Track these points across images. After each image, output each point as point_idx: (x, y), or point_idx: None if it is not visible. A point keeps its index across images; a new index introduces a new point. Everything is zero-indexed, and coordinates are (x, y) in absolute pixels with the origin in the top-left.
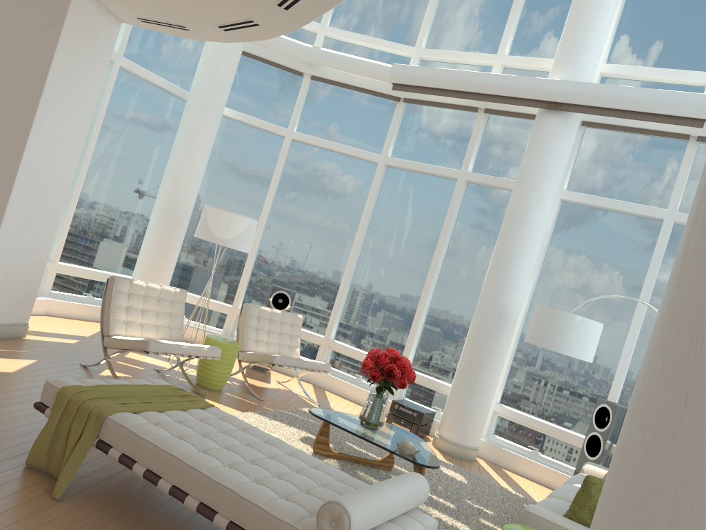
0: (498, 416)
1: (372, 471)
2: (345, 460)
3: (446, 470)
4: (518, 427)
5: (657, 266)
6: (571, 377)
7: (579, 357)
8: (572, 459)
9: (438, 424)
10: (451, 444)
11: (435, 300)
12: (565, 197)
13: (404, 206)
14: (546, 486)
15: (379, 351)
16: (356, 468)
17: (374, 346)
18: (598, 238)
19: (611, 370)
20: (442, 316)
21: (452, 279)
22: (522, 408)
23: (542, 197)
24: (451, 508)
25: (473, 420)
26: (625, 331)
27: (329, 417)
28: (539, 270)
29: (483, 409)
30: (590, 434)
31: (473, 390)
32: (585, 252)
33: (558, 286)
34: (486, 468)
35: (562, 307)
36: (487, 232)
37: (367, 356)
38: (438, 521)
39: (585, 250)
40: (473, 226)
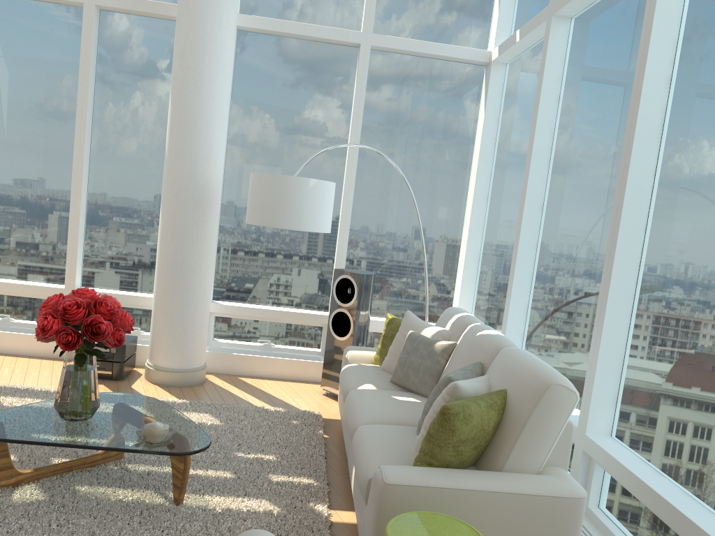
0: (216, 316)
1: (97, 473)
2: (49, 476)
3: (187, 415)
4: (241, 322)
5: (362, 102)
6: (290, 249)
7: (320, 230)
8: (309, 340)
9: (144, 348)
10: (174, 373)
11: (94, 187)
12: (242, 24)
13: (6, 53)
14: (291, 379)
15: (63, 299)
16: (71, 482)
17: (17, 268)
18: (290, 75)
19: (332, 232)
20: (110, 207)
21: (112, 153)
22: (241, 300)
23: (222, 24)
24: (230, 479)
25: (195, 335)
26: (339, 184)
27: (2, 429)
28: (228, 126)
29: (204, 317)
30: (334, 312)
31: (187, 299)
32: (278, 95)
33: (254, 143)
34: (223, 385)
35: (265, 168)
36: (145, 81)
37: (43, 313)
38: (228, 513)
39: (277, 92)
40: (123, 74)
